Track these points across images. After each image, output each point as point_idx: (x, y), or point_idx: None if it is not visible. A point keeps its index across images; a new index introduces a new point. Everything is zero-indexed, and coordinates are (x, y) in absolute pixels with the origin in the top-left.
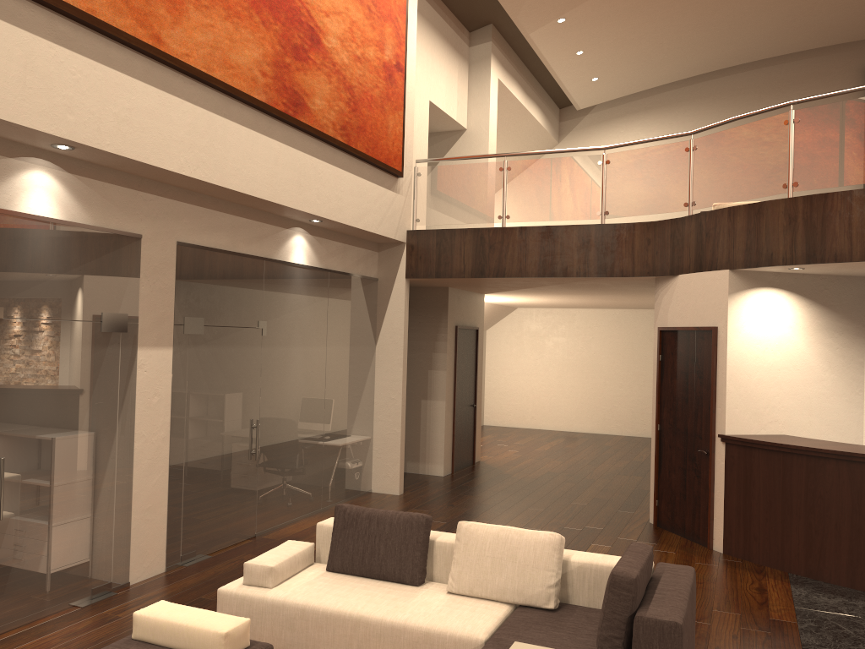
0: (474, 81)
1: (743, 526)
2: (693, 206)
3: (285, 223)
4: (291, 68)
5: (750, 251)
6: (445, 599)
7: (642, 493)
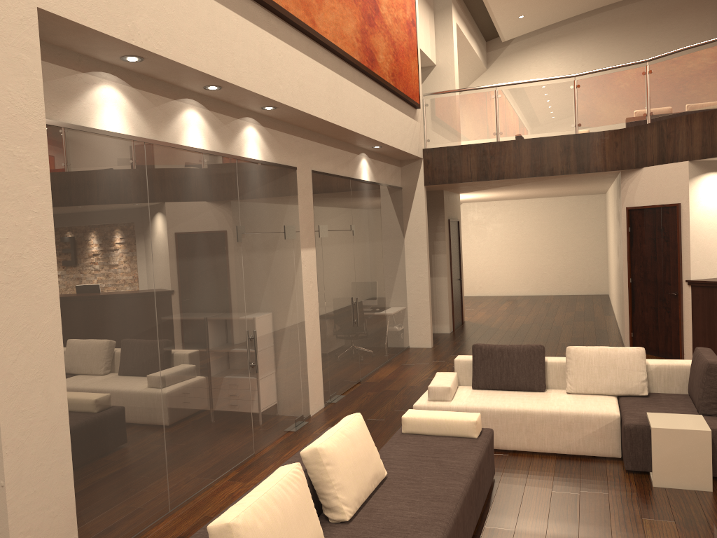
0: (439, 26)
1: (709, 342)
2: (651, 116)
3: (357, 150)
4: (368, 33)
5: (706, 146)
6: (570, 397)
7: (603, 331)
